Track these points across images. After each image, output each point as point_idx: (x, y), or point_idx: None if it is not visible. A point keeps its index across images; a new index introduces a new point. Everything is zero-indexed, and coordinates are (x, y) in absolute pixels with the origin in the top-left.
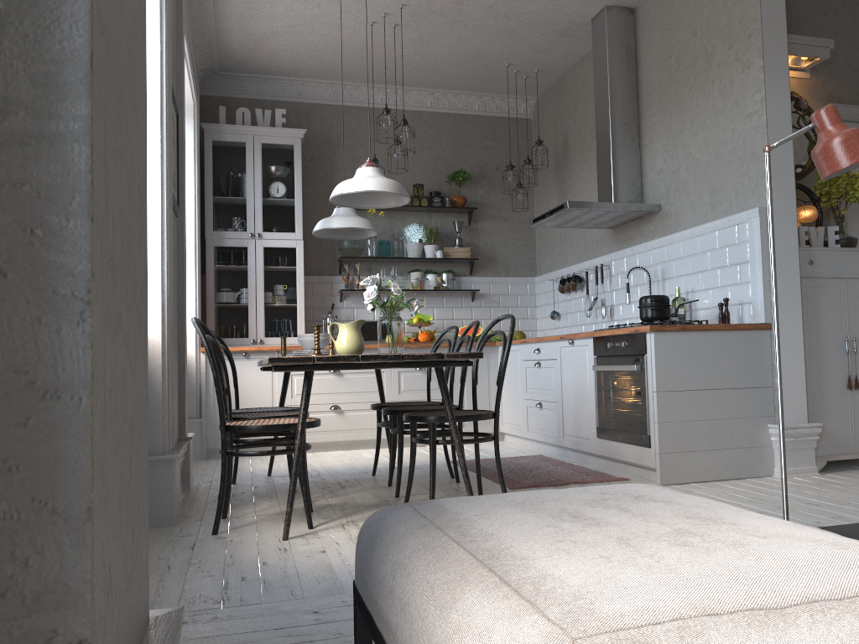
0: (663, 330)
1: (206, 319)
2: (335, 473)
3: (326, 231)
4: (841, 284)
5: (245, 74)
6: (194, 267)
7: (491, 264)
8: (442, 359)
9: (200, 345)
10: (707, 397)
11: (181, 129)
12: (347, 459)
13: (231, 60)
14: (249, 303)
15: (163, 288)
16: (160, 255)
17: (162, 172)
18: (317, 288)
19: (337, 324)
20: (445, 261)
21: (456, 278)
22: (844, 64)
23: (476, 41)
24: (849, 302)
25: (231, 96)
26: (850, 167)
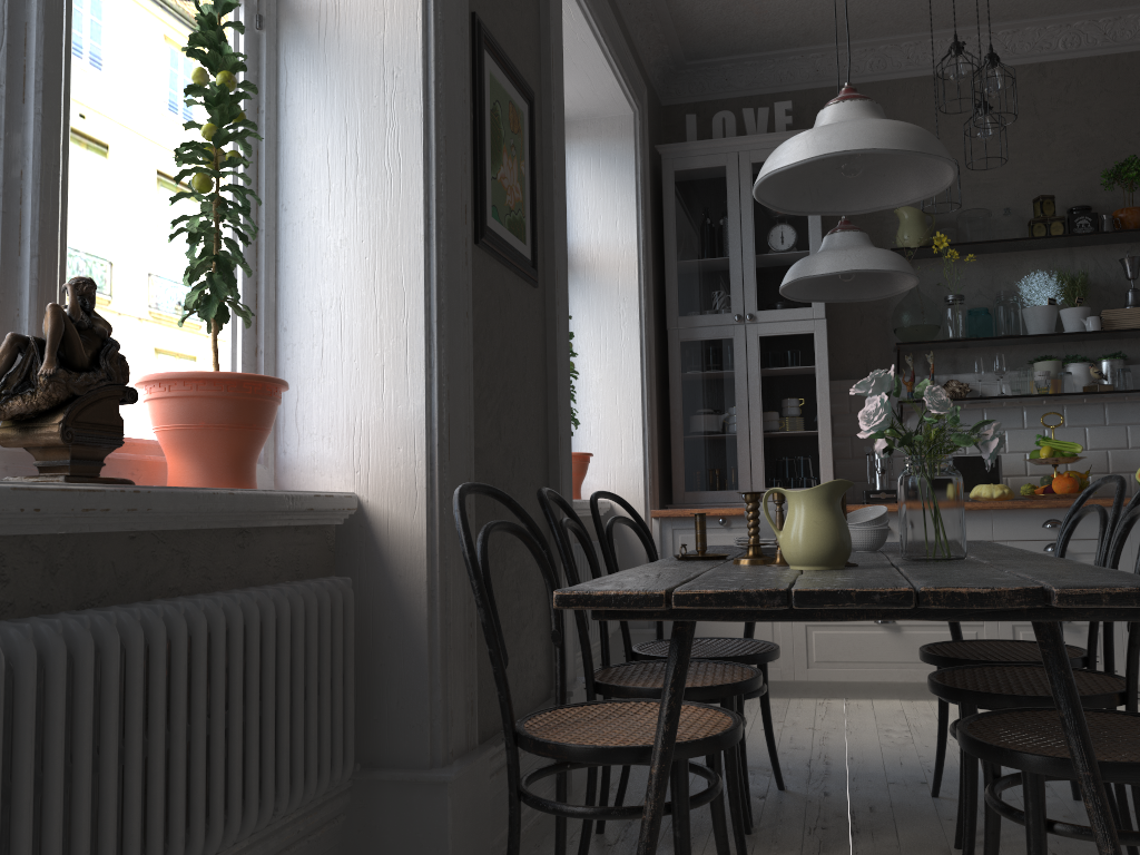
0: None
1: (671, 460)
2: (858, 774)
3: (814, 288)
4: None
5: (726, 57)
6: (639, 378)
7: None
8: (1047, 604)
9: (657, 504)
10: None
11: (549, 131)
12: (900, 731)
13: (698, 37)
14: (738, 433)
15: (430, 424)
16: (423, 356)
17: (428, 190)
18: (858, 400)
19: (782, 491)
20: (1106, 336)
21: (1131, 368)
22: None
23: None
24: None
25: (710, 99)
26: None
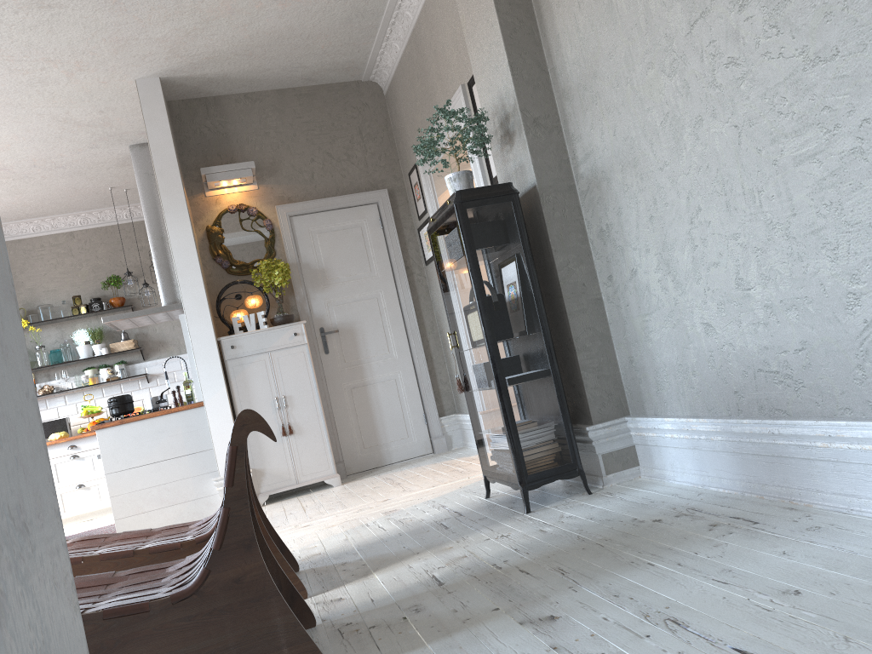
0: (104, 427)
1: None
2: None
3: None
4: (266, 357)
5: None
6: None
7: (163, 347)
8: None
9: None
10: (153, 468)
11: None
12: None
13: None
14: None
15: None
16: None
17: None
18: None
19: None
20: (115, 354)
21: (130, 366)
22: (290, 170)
23: (60, 182)
24: (275, 369)
25: None
26: None
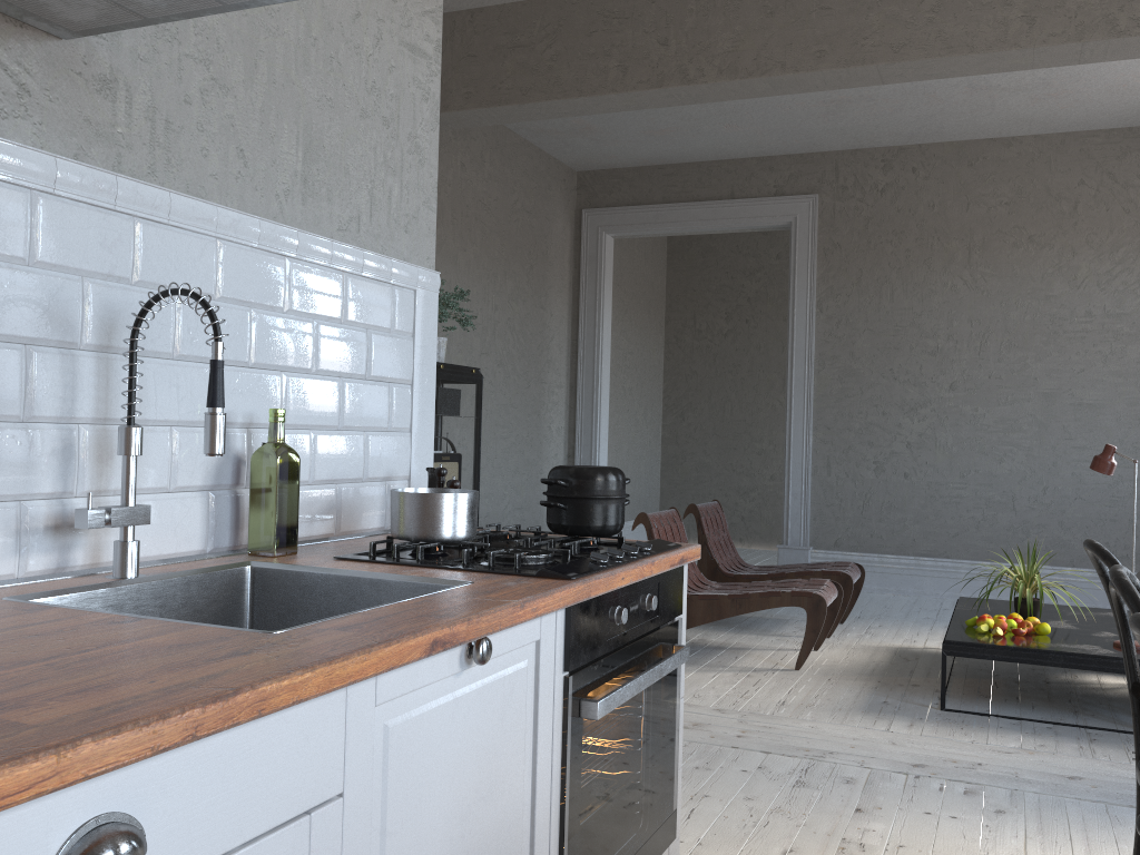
0: None
1: None
2: None
3: None
4: None
5: None
6: None
7: None
8: None
9: None
10: None
11: None
12: None
13: None
14: None
15: None
16: None
17: None
18: None
19: None
20: None
21: None
22: None
23: None
24: None
25: None
26: (1092, 468)
